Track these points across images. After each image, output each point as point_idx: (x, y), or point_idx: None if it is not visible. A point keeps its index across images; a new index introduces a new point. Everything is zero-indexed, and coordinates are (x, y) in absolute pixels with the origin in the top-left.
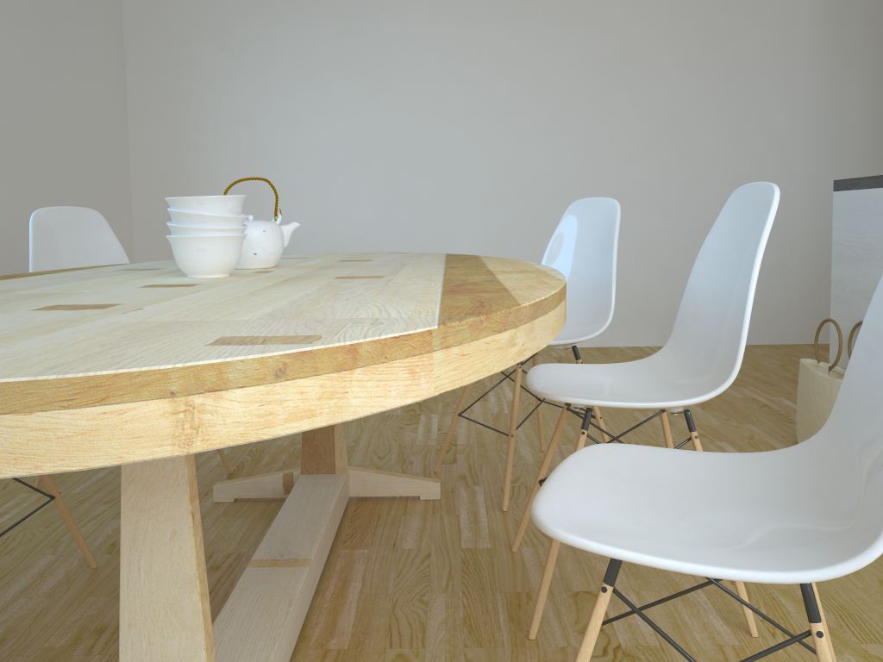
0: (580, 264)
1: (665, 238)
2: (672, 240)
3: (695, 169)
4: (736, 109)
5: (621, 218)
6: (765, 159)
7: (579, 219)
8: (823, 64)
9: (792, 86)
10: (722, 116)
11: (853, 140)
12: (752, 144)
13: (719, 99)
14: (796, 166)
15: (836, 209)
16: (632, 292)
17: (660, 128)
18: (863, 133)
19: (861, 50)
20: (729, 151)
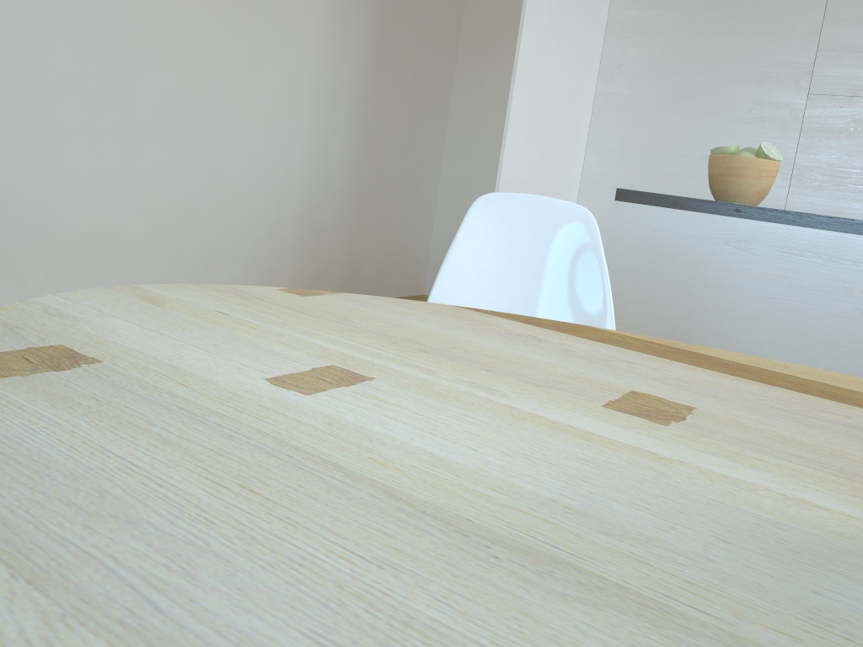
0: (515, 300)
1: (172, 182)
2: (179, 186)
3: (212, 97)
4: (258, 32)
5: (122, 148)
6: (277, 100)
7: (503, 225)
8: (333, 6)
9: (308, 22)
10: (244, 37)
11: (345, 95)
12: (268, 79)
13: (243, 14)
14: (301, 114)
15: (617, 221)
16: (127, 253)
17: (179, 33)
18: (353, 90)
19: (361, 3)
20: (246, 82)
